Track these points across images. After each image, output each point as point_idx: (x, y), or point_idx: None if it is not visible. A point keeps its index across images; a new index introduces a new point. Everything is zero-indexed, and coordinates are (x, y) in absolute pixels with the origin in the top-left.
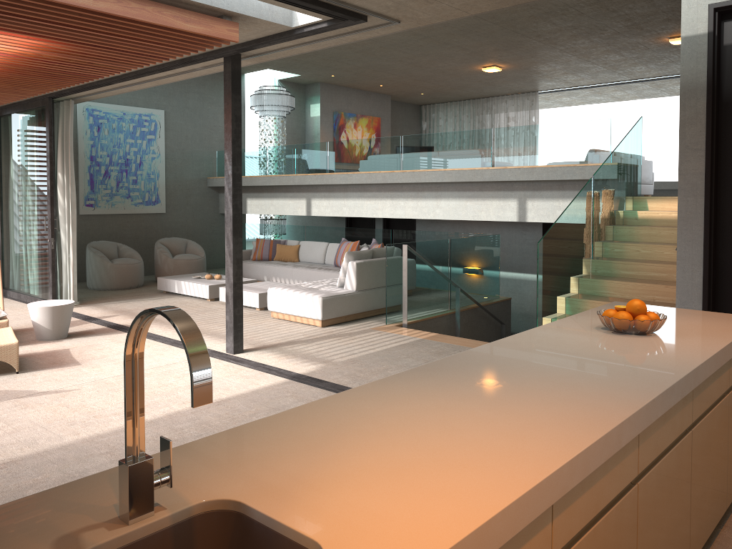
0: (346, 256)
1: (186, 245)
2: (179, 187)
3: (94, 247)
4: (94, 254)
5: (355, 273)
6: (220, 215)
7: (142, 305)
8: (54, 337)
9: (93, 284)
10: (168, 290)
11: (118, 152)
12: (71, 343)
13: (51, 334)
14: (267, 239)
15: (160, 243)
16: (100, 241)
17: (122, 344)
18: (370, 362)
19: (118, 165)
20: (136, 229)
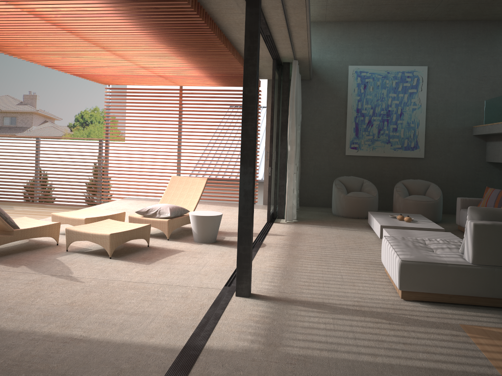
0: (468, 213)
1: (427, 188)
2: (440, 135)
3: (340, 181)
4: (334, 186)
5: (471, 238)
6: (487, 163)
7: (324, 232)
8: (199, 240)
9: (332, 209)
10: (370, 224)
11: (380, 105)
12: (198, 247)
13: (197, 238)
14: (497, 189)
15: (401, 183)
16: (348, 177)
17: (215, 258)
18: (310, 374)
19: (380, 116)
20: (394, 170)
